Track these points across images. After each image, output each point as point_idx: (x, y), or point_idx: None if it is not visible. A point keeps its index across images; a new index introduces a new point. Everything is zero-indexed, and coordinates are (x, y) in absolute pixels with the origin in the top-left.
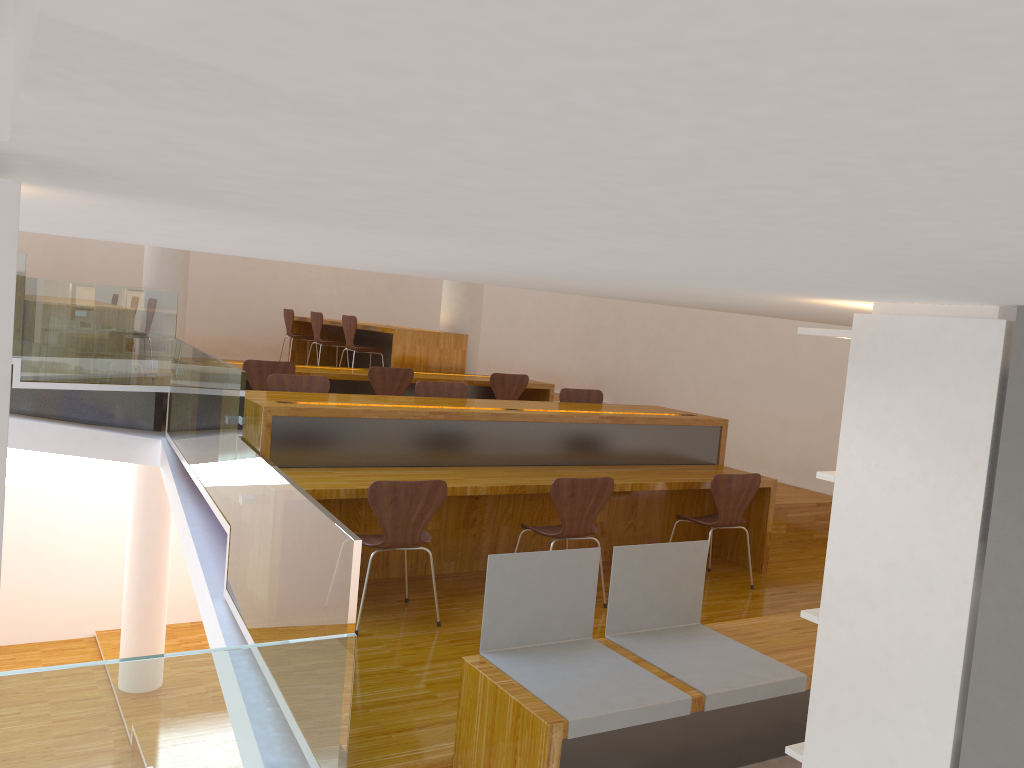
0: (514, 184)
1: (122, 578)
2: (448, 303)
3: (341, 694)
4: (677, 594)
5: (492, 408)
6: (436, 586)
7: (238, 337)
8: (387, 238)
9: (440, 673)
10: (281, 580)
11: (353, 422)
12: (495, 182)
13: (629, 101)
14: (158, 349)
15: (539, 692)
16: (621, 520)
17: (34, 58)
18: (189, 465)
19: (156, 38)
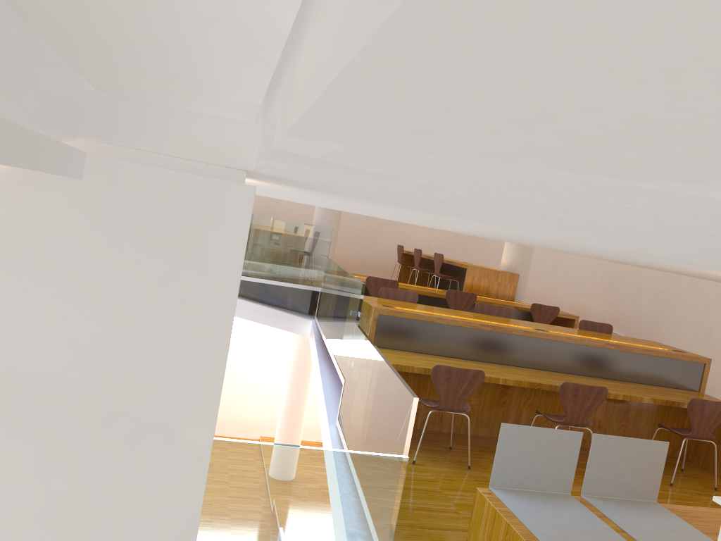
0: (486, 205)
1: (279, 405)
2: (508, 251)
3: (395, 493)
4: (640, 476)
5: (526, 327)
6: (472, 443)
7: (366, 260)
8: (441, 217)
9: (464, 499)
10: (369, 417)
11: (429, 324)
12: (476, 203)
13: (506, 187)
14: (316, 263)
15: (524, 520)
16: (615, 421)
17: (269, 154)
18: (326, 339)
19: (313, 156)
